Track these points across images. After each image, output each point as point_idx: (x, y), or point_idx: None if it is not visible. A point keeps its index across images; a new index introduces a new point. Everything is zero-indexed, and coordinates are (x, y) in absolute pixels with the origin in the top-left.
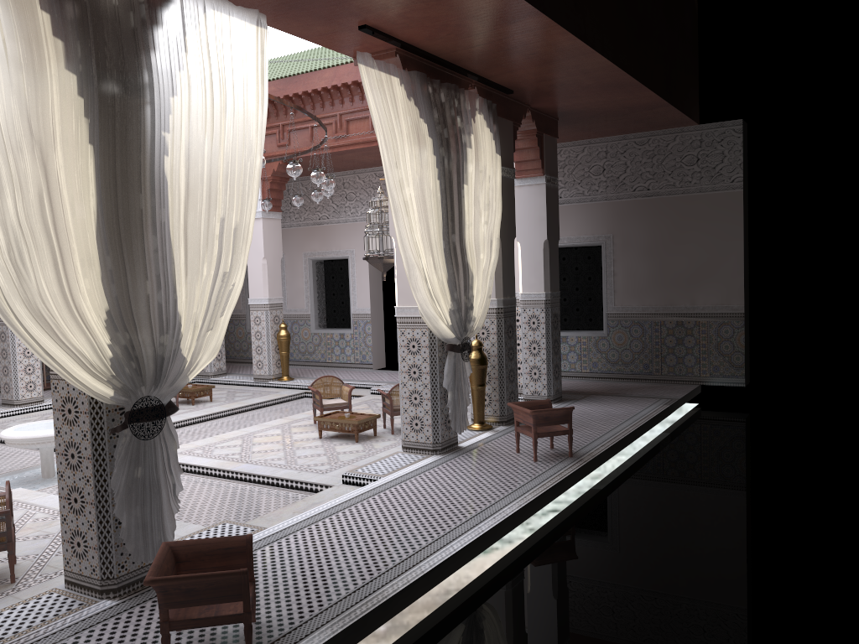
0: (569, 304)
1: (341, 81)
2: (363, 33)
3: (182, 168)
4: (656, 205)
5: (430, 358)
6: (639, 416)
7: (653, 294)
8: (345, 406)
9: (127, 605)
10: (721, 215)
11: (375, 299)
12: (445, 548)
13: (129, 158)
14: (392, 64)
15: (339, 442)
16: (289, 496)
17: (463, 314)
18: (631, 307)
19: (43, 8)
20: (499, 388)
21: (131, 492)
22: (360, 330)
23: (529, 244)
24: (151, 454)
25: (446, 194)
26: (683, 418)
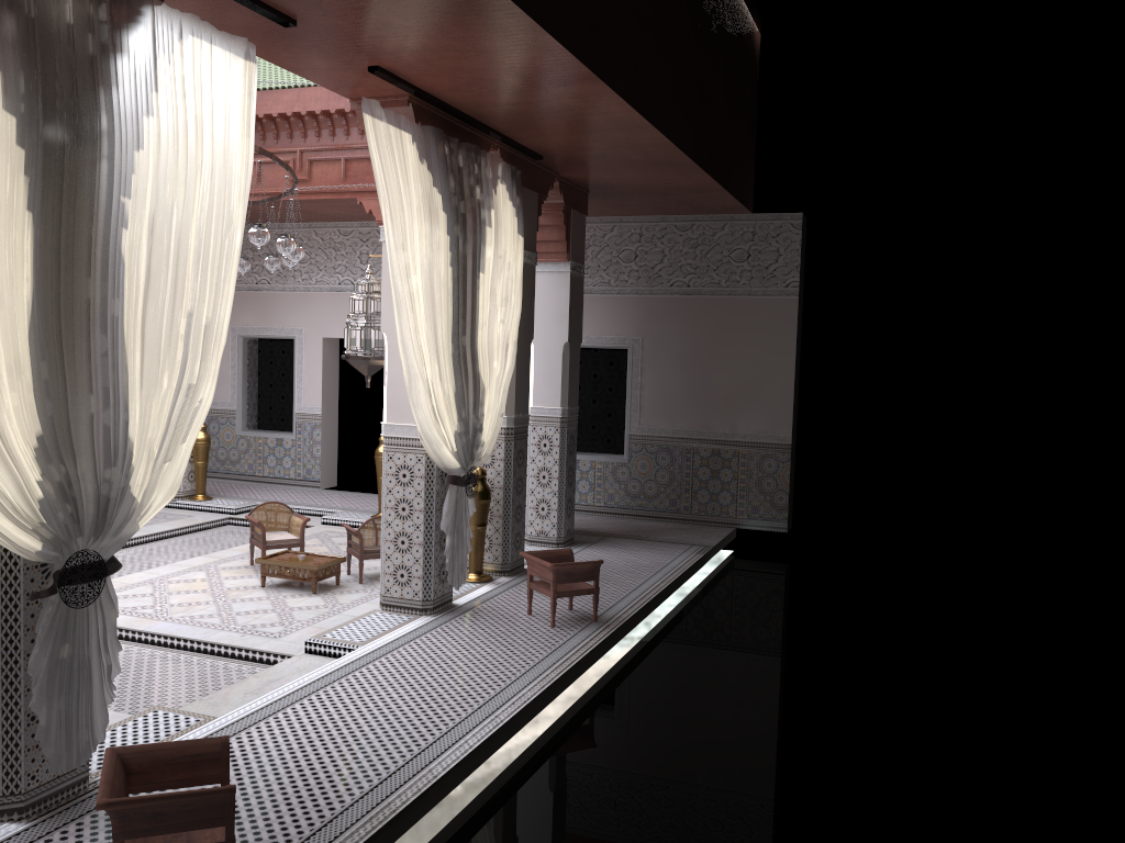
0: (583, 420)
1: (307, 109)
2: (372, 75)
3: (144, 245)
4: (696, 305)
5: (426, 492)
6: (670, 568)
7: (686, 415)
8: (296, 543)
9: (41, 830)
10: (771, 325)
11: (328, 396)
12: (458, 745)
13: (77, 231)
14: (403, 116)
15: (290, 593)
16: (231, 669)
17: (470, 438)
18: (659, 428)
19: None
20: (503, 529)
21: (54, 678)
22: (305, 436)
23: (545, 346)
24: (83, 626)
25: (459, 284)
26: (717, 569)
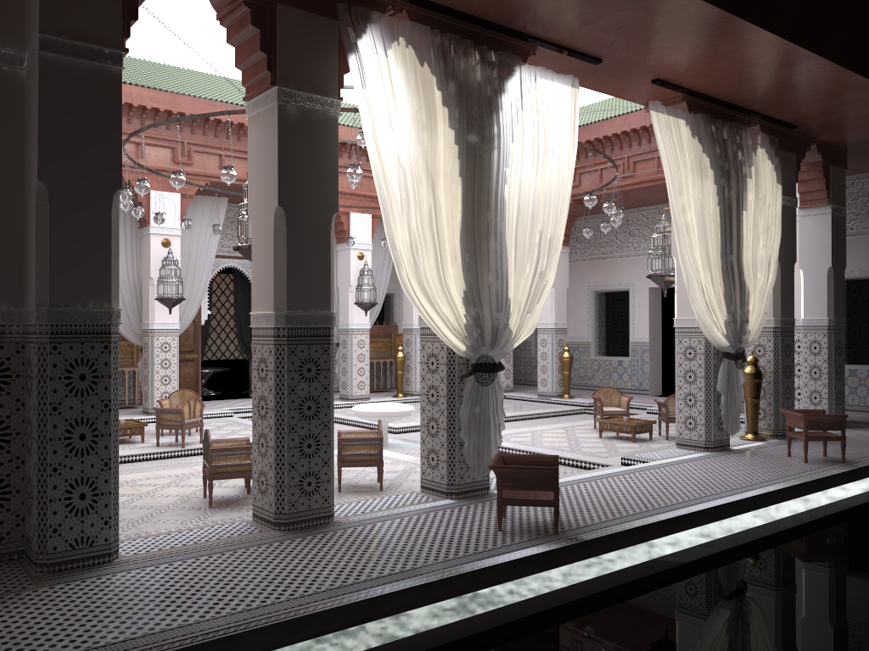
0: (859, 337)
1: (630, 127)
2: (655, 85)
3: (515, 193)
4: None
5: (705, 364)
6: None
7: None
8: (623, 413)
9: (465, 503)
10: None
11: (653, 329)
12: (710, 501)
13: (482, 186)
14: (679, 109)
15: (617, 441)
16: (575, 472)
17: (738, 326)
18: None
19: (437, 88)
20: (774, 403)
21: (471, 422)
22: (637, 358)
23: (812, 271)
24: (485, 398)
25: (725, 218)
26: None
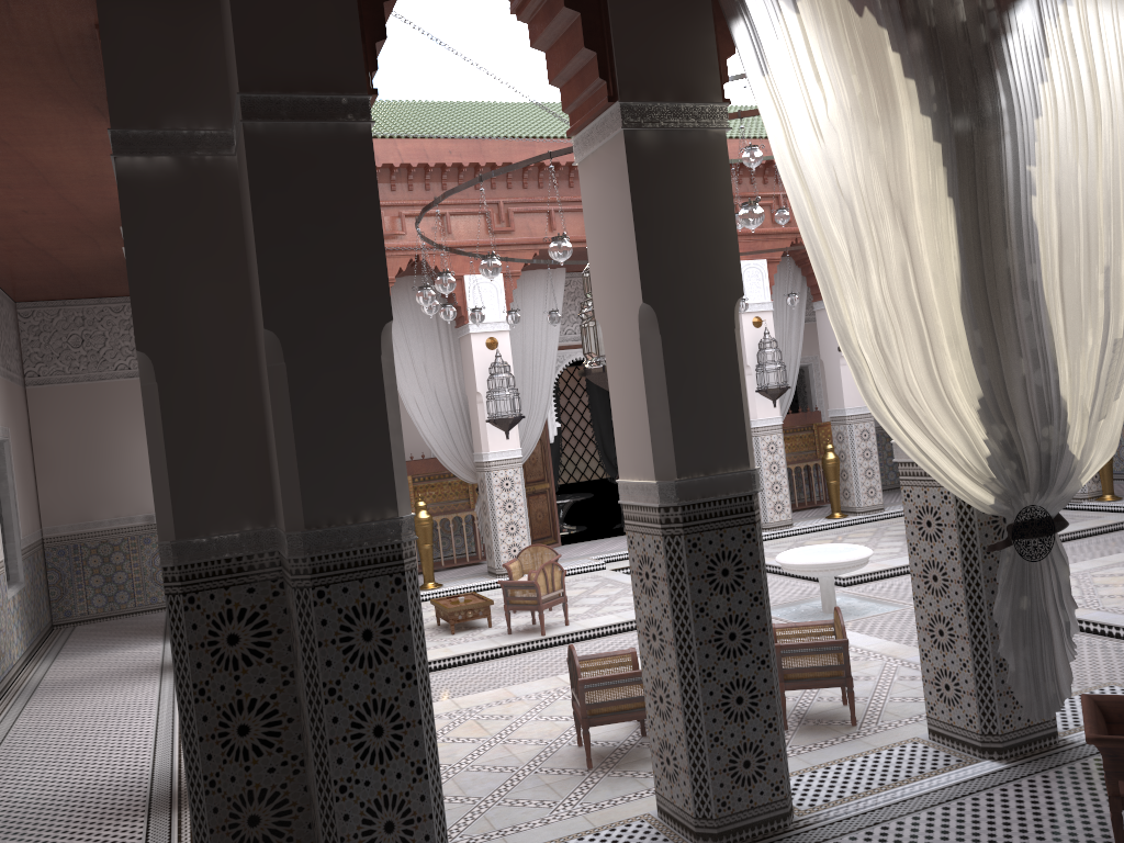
0: None
1: None
2: None
3: (1052, 208)
4: None
5: None
6: None
7: None
8: None
9: (1021, 771)
10: None
11: None
12: None
13: (990, 207)
14: None
15: None
16: None
17: None
18: None
19: (891, 49)
20: None
21: (1017, 627)
22: None
23: None
24: (1037, 580)
25: None
26: None
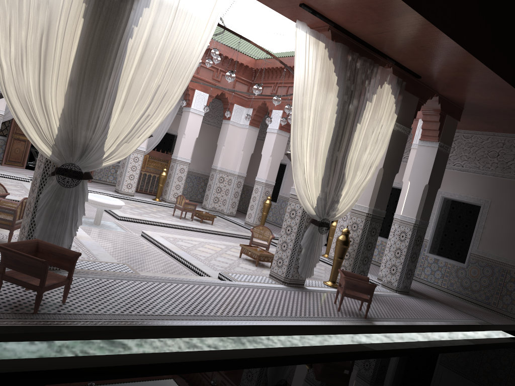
0: (447, 239)
1: None
2: (305, 10)
3: (139, 48)
4: None
5: (299, 224)
6: (448, 320)
7: (507, 249)
8: (265, 246)
9: None
10: None
11: None
12: (212, 321)
13: (106, 33)
14: (322, 34)
15: (246, 262)
16: (188, 274)
17: (329, 204)
18: (489, 253)
19: None
20: (353, 265)
21: (48, 212)
22: None
23: (415, 184)
24: (67, 197)
25: (340, 125)
26: (492, 338)
